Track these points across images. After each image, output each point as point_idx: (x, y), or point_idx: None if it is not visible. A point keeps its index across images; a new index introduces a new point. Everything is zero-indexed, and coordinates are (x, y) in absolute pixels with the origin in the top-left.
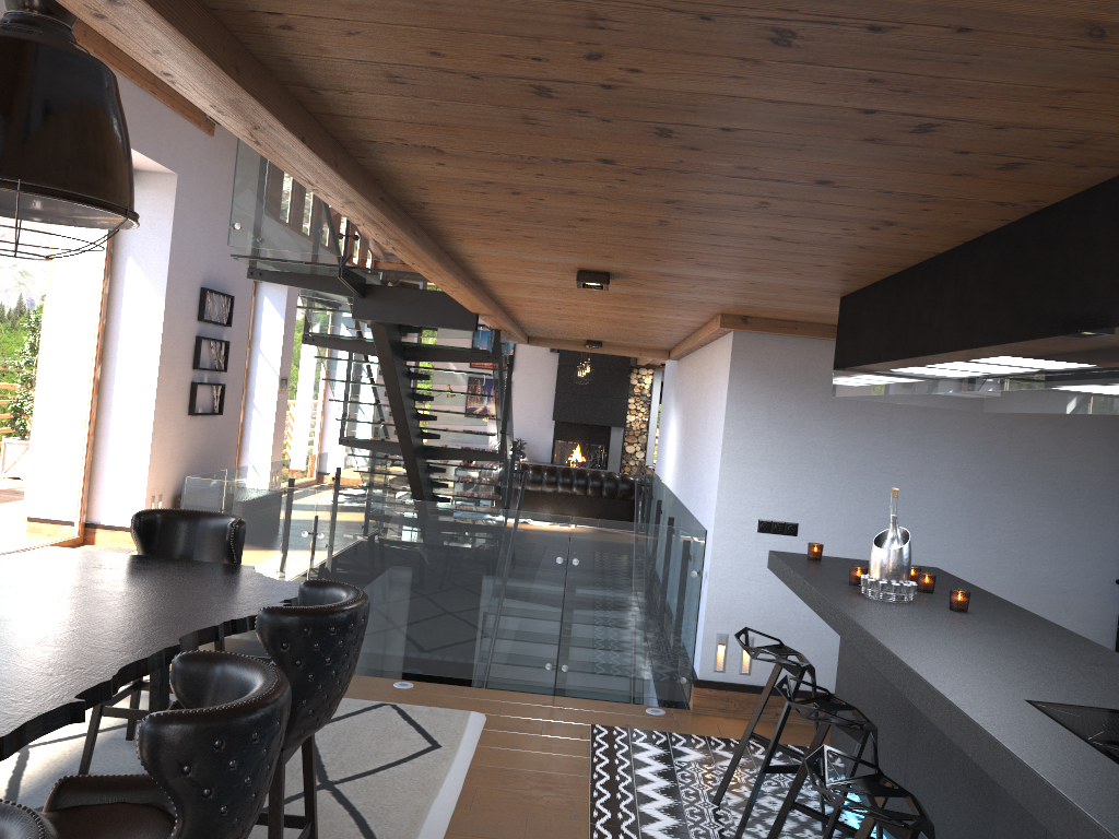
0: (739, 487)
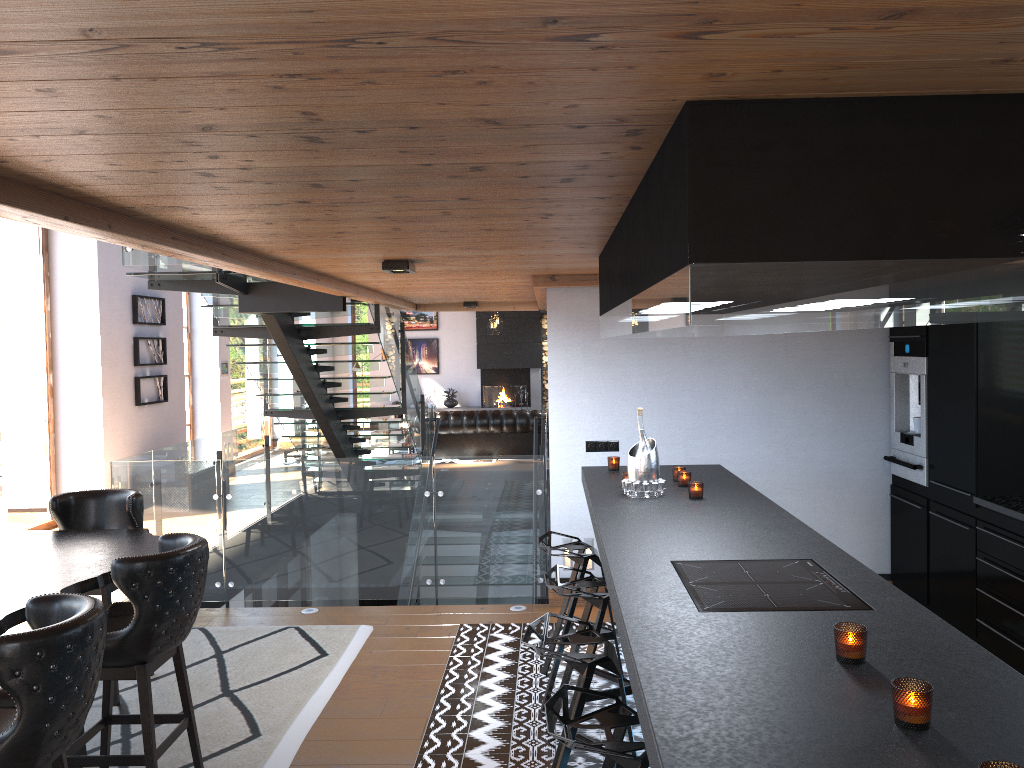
0: (566, 417)
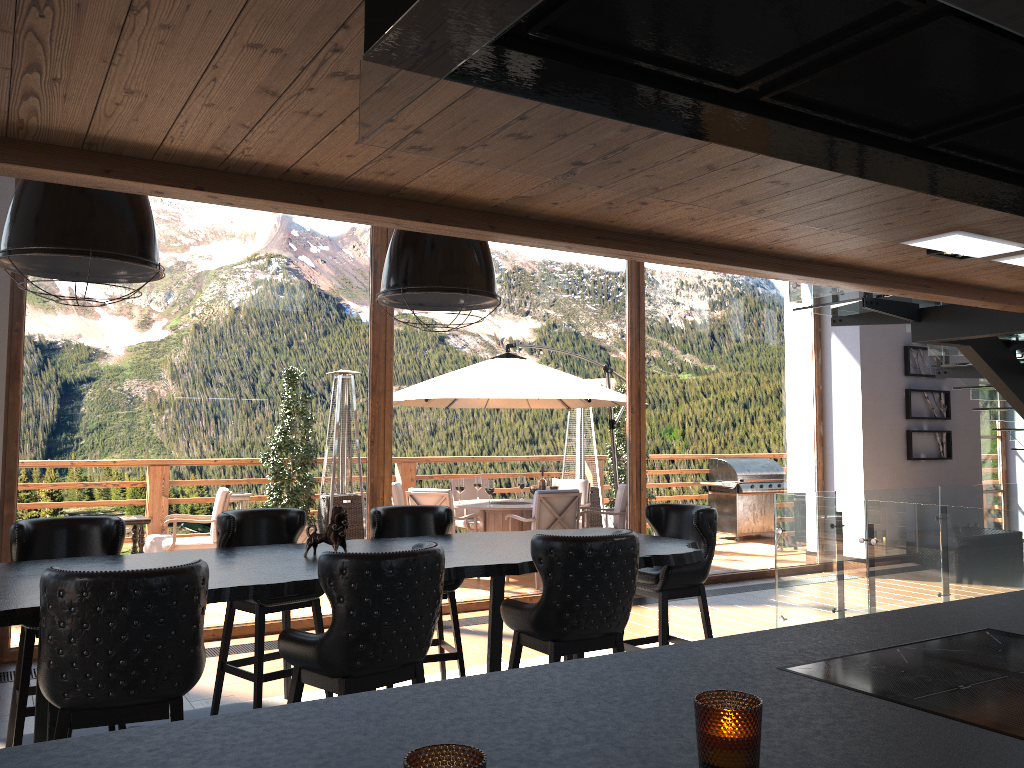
0: None
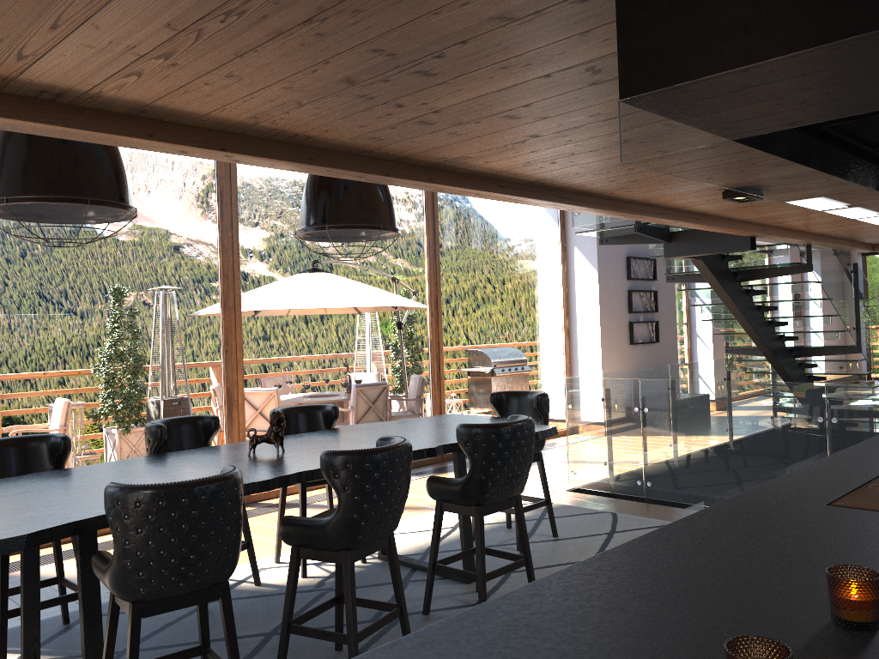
0: None
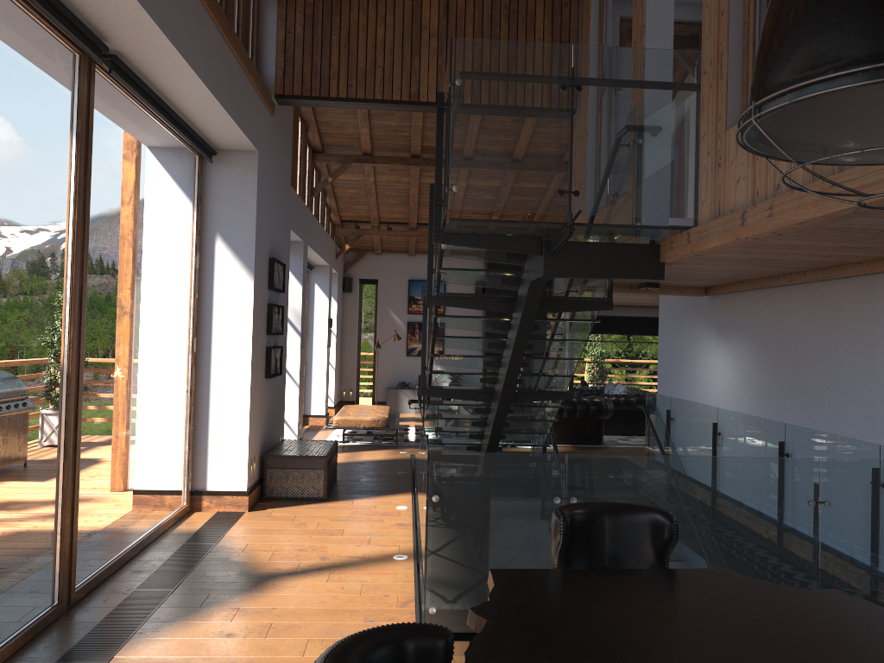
0: None
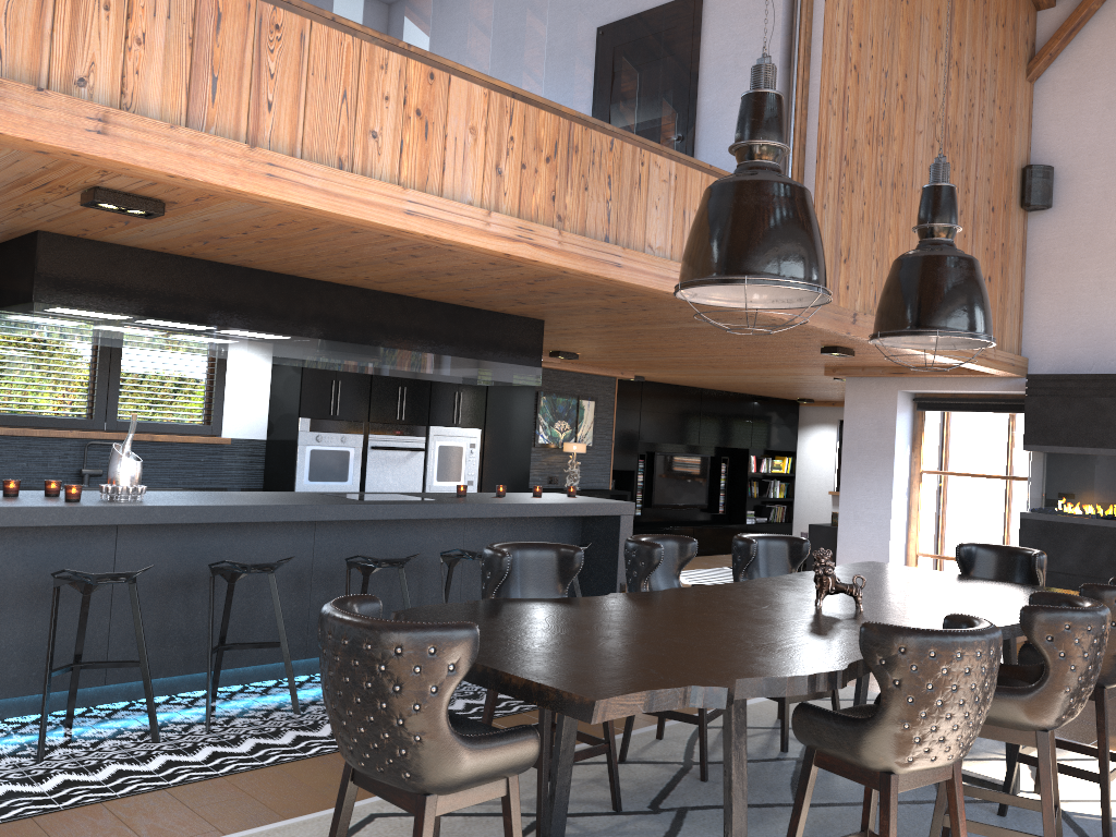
0: None
